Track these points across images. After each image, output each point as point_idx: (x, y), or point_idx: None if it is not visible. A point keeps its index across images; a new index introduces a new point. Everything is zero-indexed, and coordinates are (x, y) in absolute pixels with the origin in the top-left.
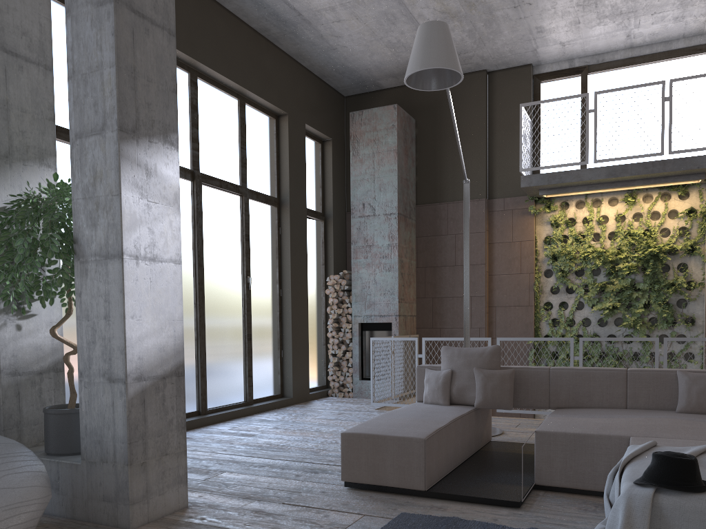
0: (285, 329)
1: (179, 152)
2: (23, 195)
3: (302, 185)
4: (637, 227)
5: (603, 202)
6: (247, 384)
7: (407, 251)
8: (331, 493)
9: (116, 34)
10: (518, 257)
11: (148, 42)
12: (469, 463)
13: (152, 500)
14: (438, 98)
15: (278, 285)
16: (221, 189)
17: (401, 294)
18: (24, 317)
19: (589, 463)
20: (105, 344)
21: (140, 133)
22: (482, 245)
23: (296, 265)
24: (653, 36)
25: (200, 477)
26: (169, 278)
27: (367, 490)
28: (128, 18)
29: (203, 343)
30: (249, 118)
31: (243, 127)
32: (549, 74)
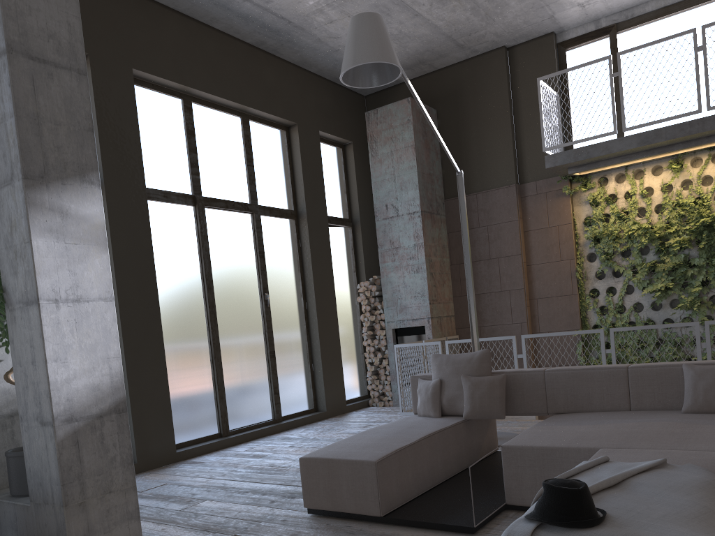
0: (314, 342)
1: (178, 179)
2: None
3: (320, 194)
4: (687, 196)
5: (646, 173)
6: (274, 402)
7: (436, 249)
8: (290, 521)
9: (12, 84)
10: (557, 244)
11: (53, 86)
12: (454, 480)
13: None
14: (458, 83)
15: (303, 298)
16: (228, 209)
17: (432, 295)
18: None
19: None
20: (35, 389)
21: (50, 177)
22: (516, 234)
23: (320, 276)
24: None
25: (178, 507)
26: (99, 317)
27: (329, 517)
28: (26, 66)
29: (219, 365)
30: (255, 133)
31: (248, 144)
32: (574, 40)
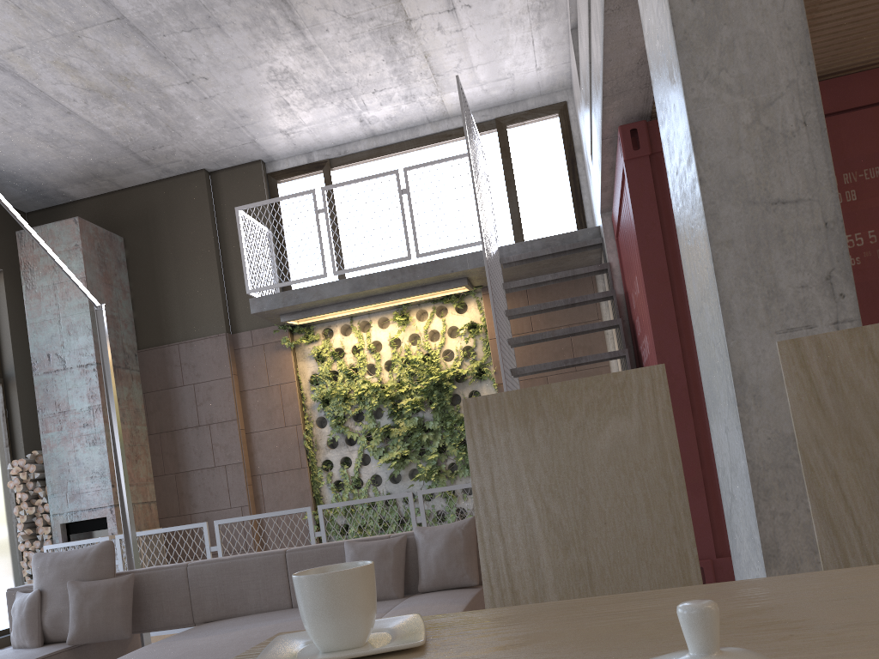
0: None
1: None
2: None
3: None
4: (416, 352)
5: (373, 325)
6: None
7: (124, 414)
8: None
9: None
10: (280, 406)
11: None
12: None
13: None
14: (150, 207)
15: None
16: None
17: None
18: None
19: None
20: None
21: None
22: (230, 395)
23: None
24: (392, 120)
25: None
26: None
27: None
28: None
29: None
30: None
31: None
32: (286, 172)
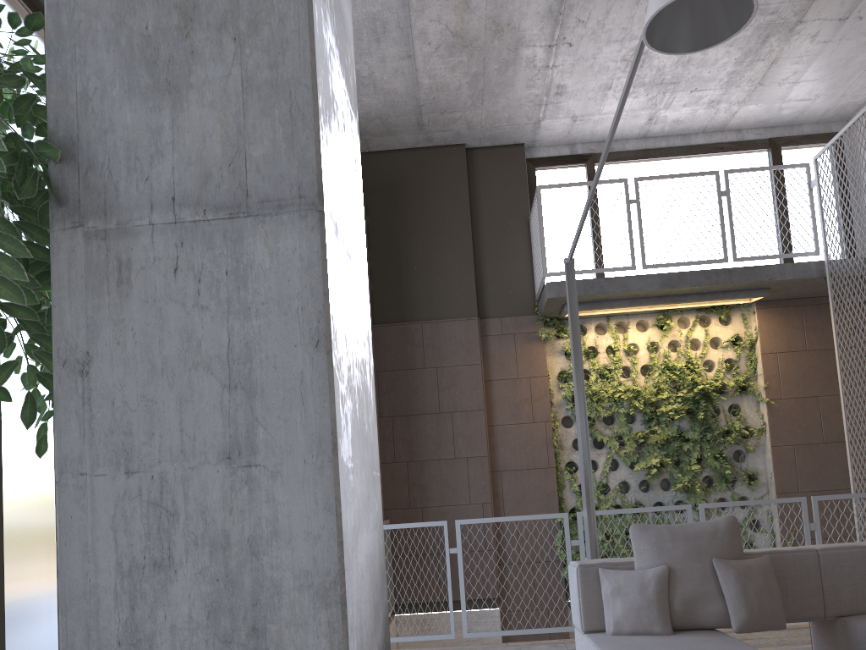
0: None
1: None
2: None
3: None
4: (675, 359)
5: (630, 327)
6: None
7: None
8: None
9: None
10: (528, 400)
11: None
12: None
13: None
14: (399, 175)
15: None
16: None
17: None
18: None
19: None
20: (226, 570)
21: None
22: (478, 383)
23: None
24: (675, 124)
25: None
26: (363, 333)
27: None
28: None
29: None
30: None
31: None
32: (546, 160)
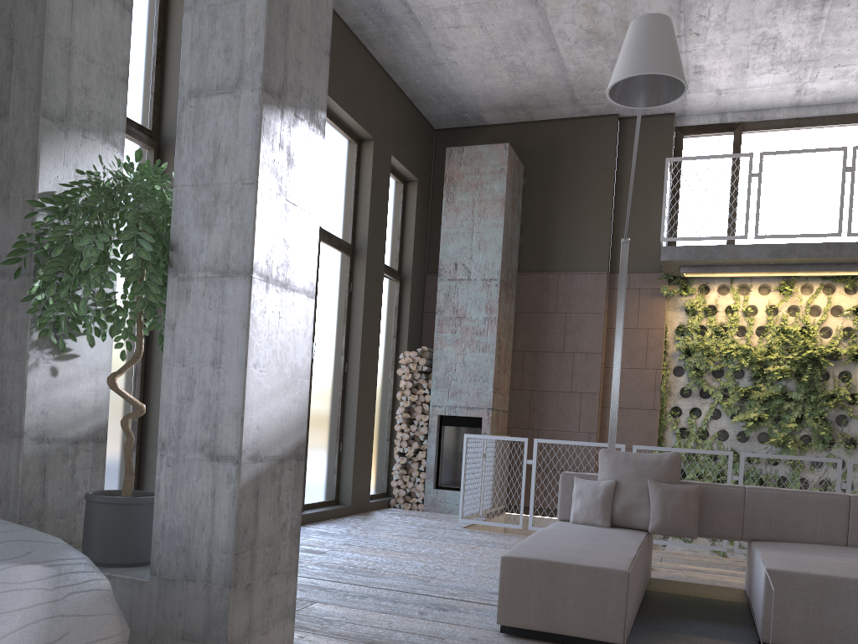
0: (348, 415)
1: None
2: (94, 175)
3: (382, 232)
4: (792, 323)
5: (752, 289)
6: None
7: (505, 329)
8: (486, 641)
9: None
10: (643, 349)
11: None
12: (649, 607)
13: (254, 641)
14: (556, 142)
15: (344, 357)
16: None
17: (496, 382)
18: (62, 358)
19: (842, 618)
20: (208, 403)
21: (286, 100)
22: (599, 329)
23: (368, 333)
24: (826, 94)
25: None
26: (299, 316)
27: (534, 640)
28: None
29: None
30: (328, 137)
31: None
32: (695, 128)
